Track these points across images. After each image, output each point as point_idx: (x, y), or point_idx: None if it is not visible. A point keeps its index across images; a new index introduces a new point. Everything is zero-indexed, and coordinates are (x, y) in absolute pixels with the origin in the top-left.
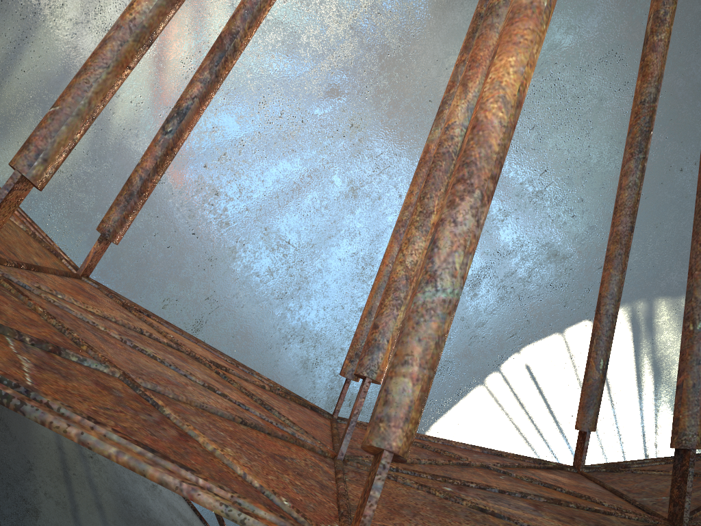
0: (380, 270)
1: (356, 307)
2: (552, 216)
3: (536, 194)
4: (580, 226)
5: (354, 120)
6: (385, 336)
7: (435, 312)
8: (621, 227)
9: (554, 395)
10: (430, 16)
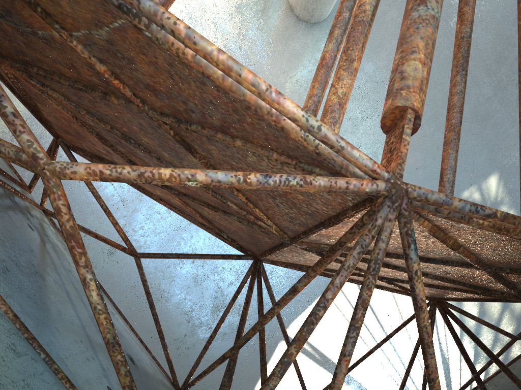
0: None
1: None
2: None
3: None
4: None
5: None
6: None
7: (429, 22)
8: (454, 120)
9: (375, 301)
10: (278, 43)
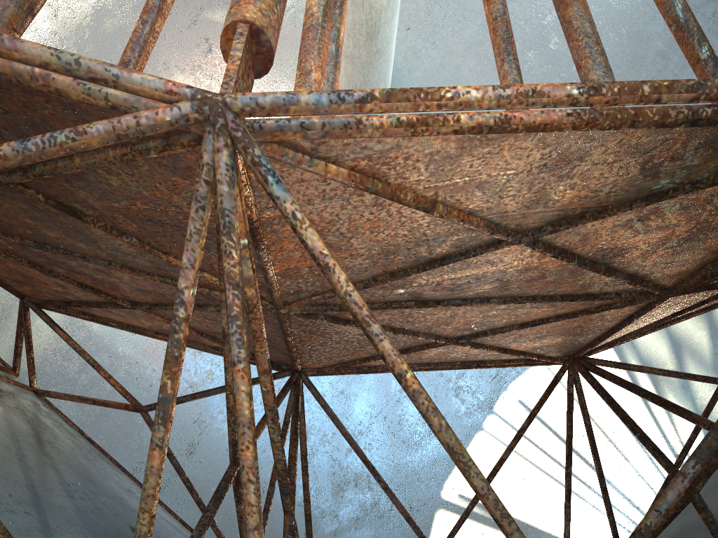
0: None
1: (337, 392)
2: None
3: None
4: None
5: None
6: None
7: None
8: None
9: (557, 421)
10: None
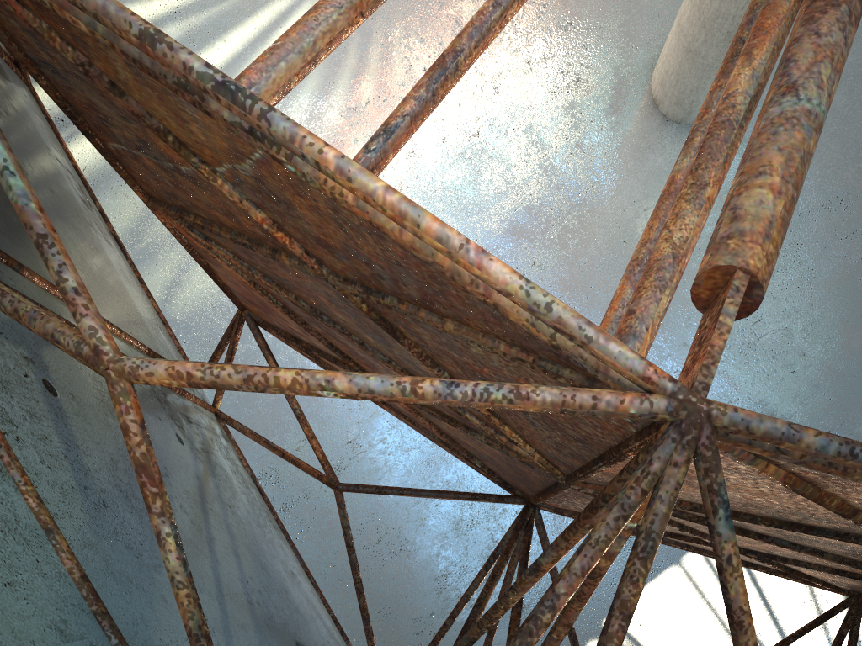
0: (606, 316)
1: None
2: (767, 370)
3: (747, 345)
4: (801, 383)
5: (537, 259)
6: (644, 323)
7: (799, 122)
8: None
9: (771, 584)
10: (627, 158)
